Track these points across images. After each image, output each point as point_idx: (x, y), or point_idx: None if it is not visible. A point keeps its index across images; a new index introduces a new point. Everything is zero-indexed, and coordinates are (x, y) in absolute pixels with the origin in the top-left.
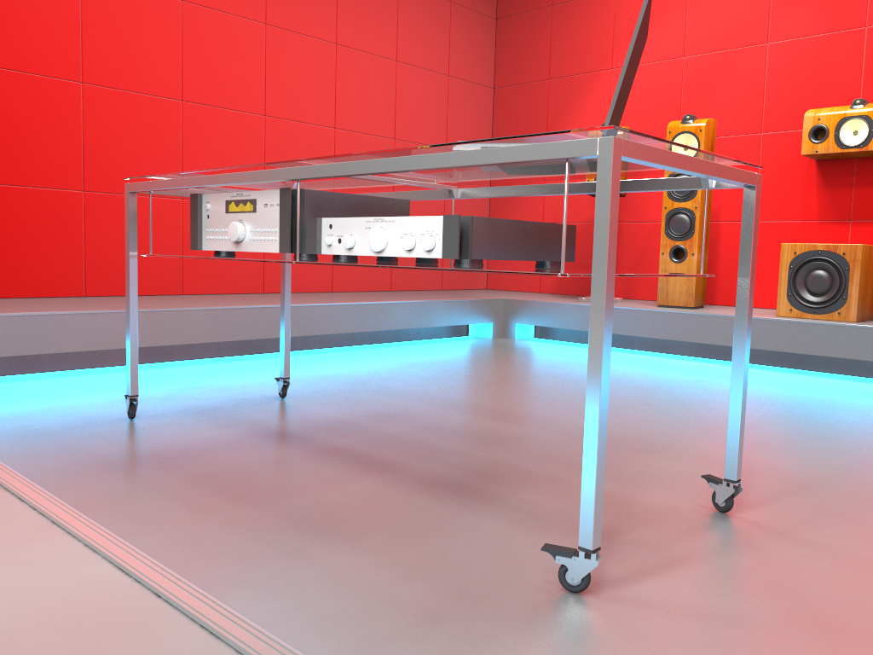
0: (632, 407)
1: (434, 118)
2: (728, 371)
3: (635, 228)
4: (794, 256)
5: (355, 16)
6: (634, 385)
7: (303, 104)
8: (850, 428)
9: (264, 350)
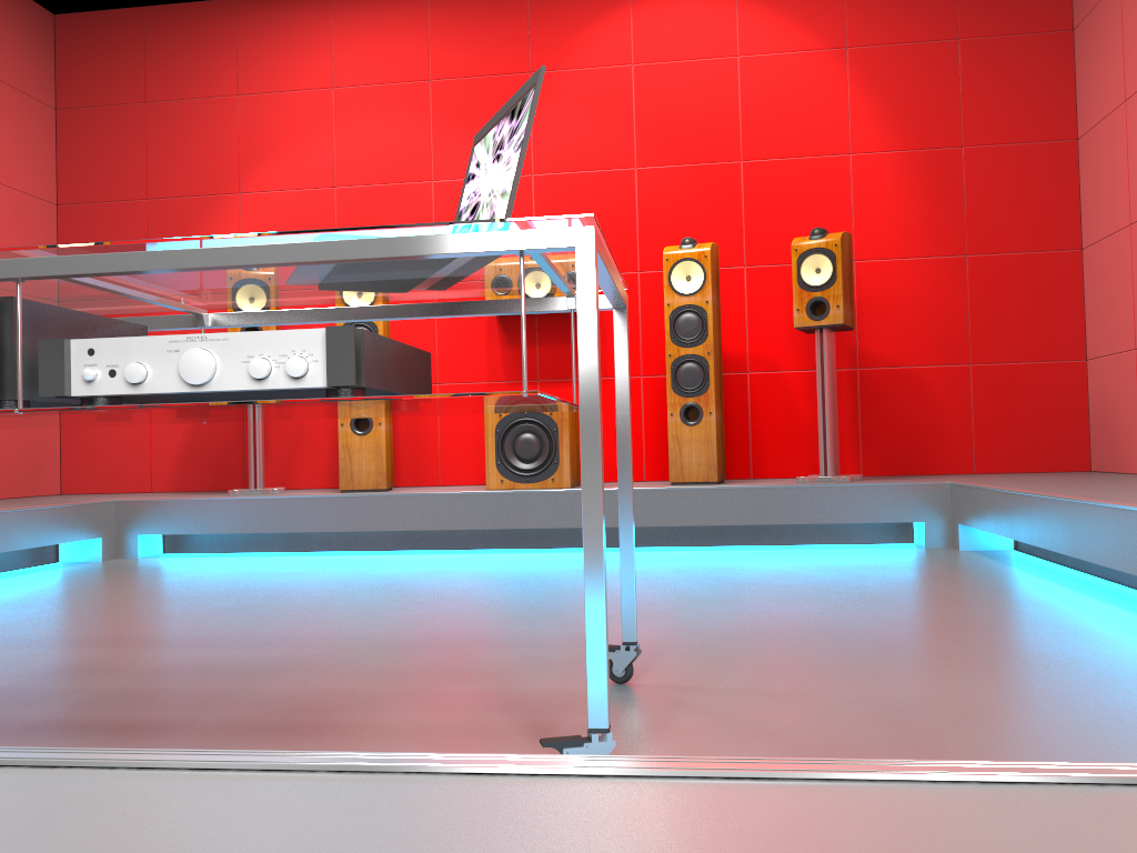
0: (394, 607)
1: None
2: (450, 559)
3: None
4: (499, 419)
5: None
6: (367, 586)
7: None
8: None
9: None
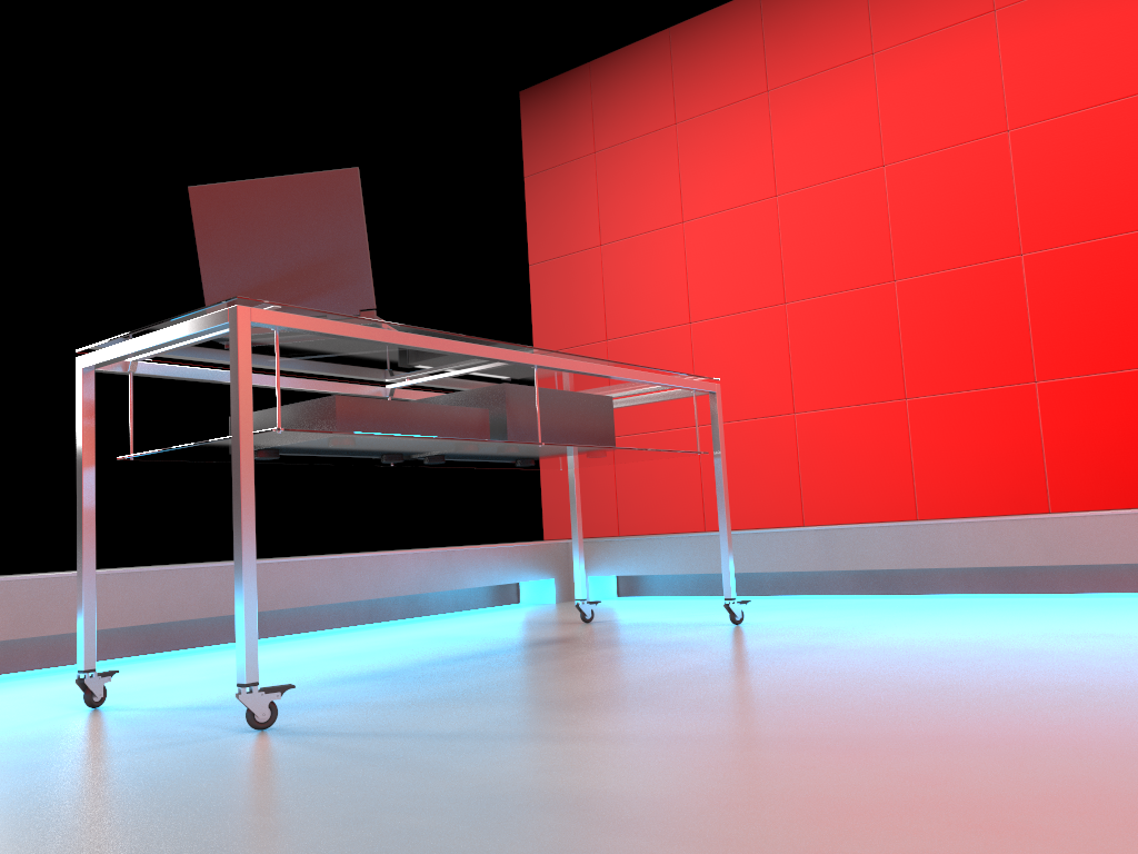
0: (948, 689)
1: None
2: None
3: None
4: None
5: None
6: None
7: None
8: (1015, 810)
9: (1050, 588)
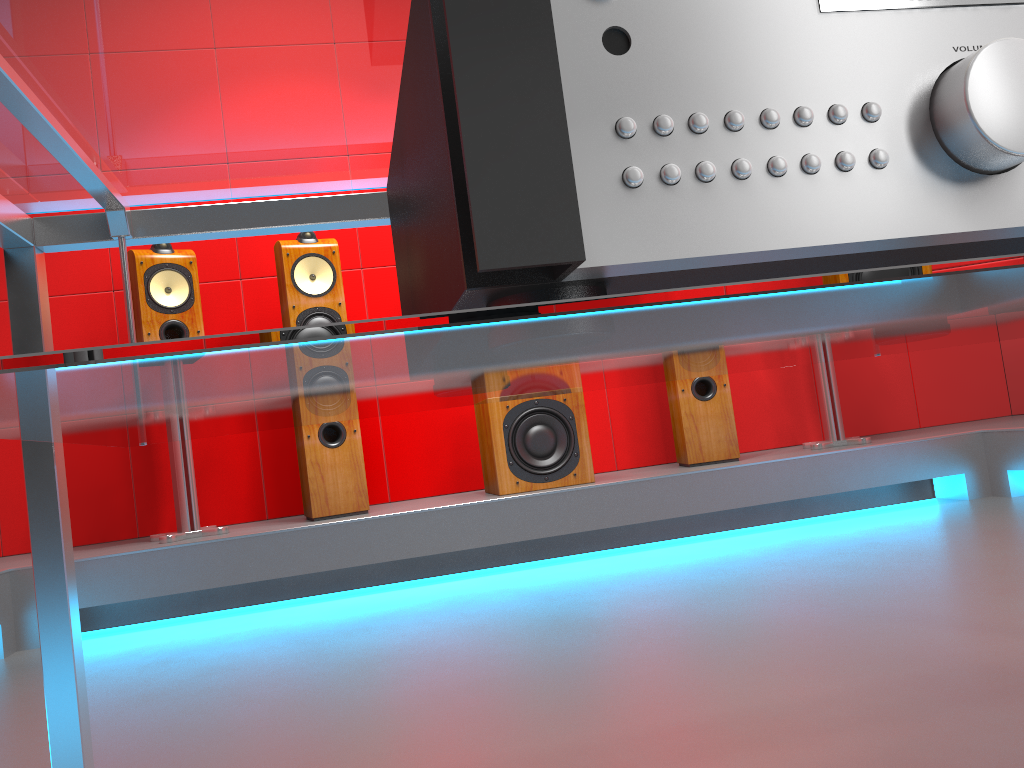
0: (684, 649)
1: None
2: (506, 581)
3: None
4: (506, 411)
5: None
6: (531, 629)
7: None
8: (892, 581)
9: None
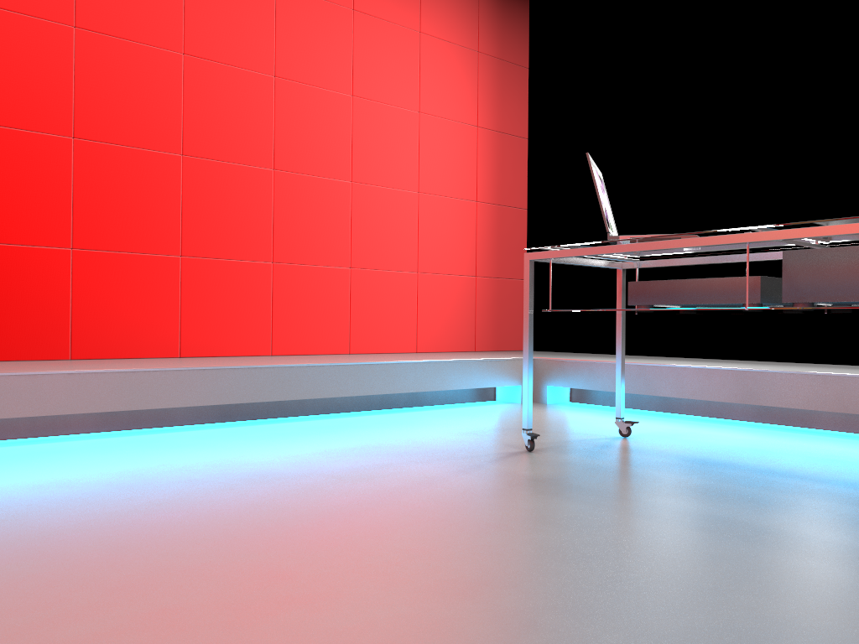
0: (492, 541)
1: None
2: None
3: None
4: None
5: None
6: (392, 631)
7: None
8: (233, 501)
9: None
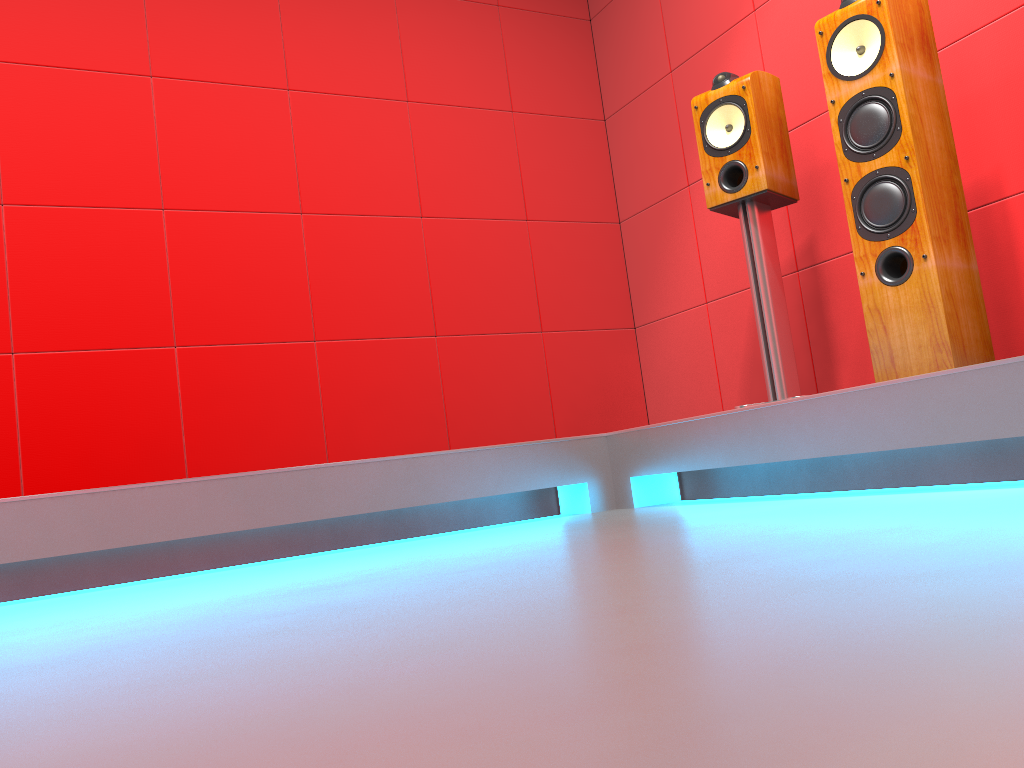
0: (454, 640)
1: (495, 178)
2: None
3: (851, 265)
4: None
5: (318, 47)
6: (656, 565)
7: (236, 184)
8: None
9: (75, 584)
